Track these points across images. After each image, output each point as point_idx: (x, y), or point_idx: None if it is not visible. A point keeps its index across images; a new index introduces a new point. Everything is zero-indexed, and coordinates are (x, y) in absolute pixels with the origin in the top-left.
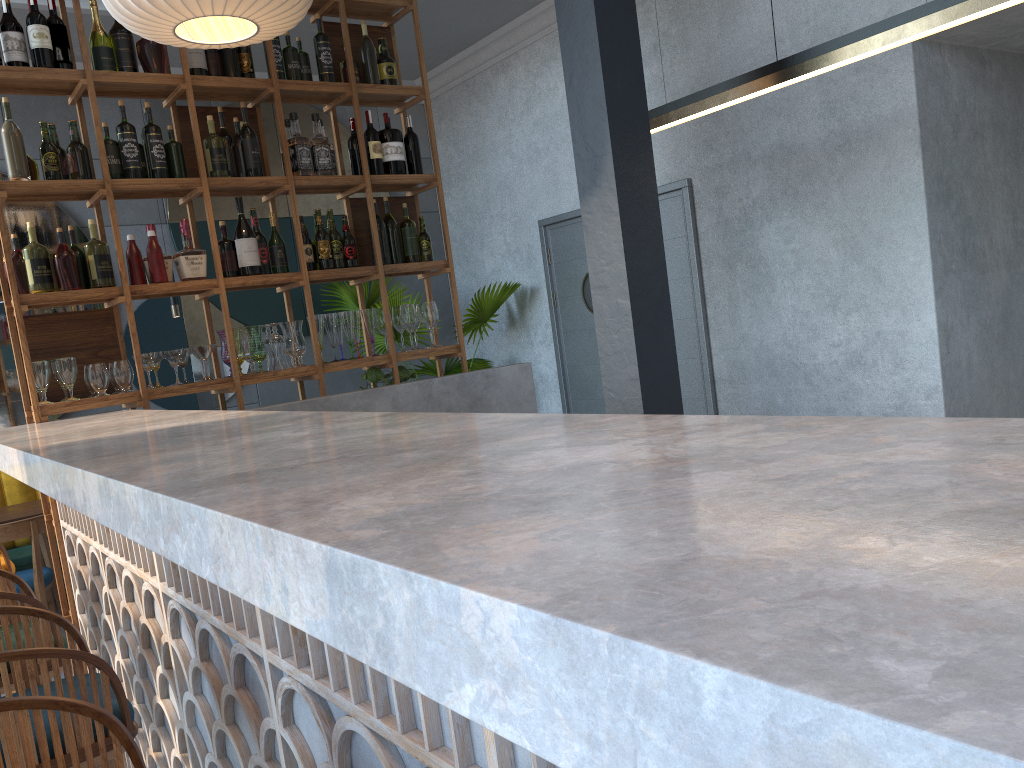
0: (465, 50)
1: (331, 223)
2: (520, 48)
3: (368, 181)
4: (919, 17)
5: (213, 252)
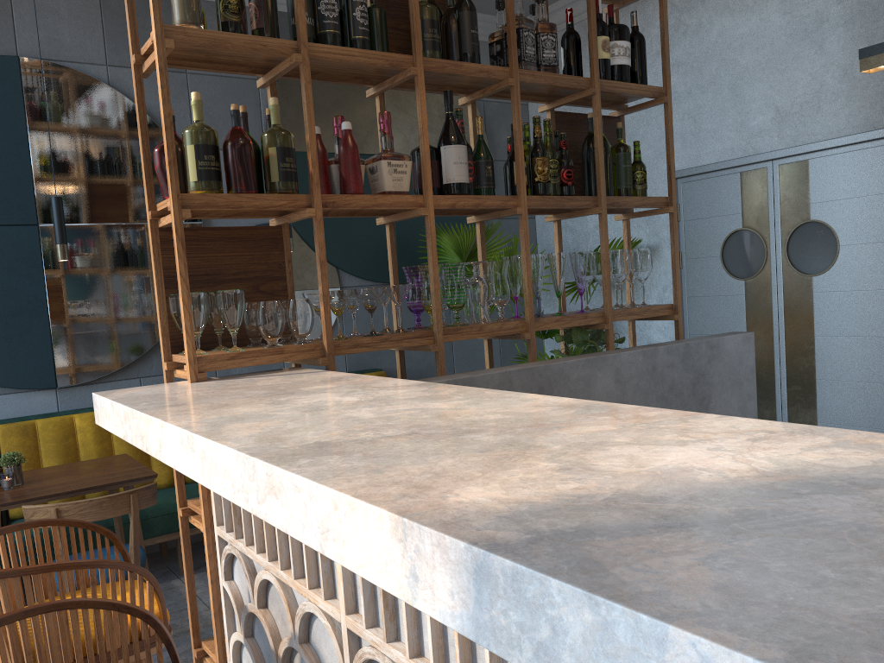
0: None
1: (548, 137)
2: None
3: (597, 86)
4: None
5: (422, 158)
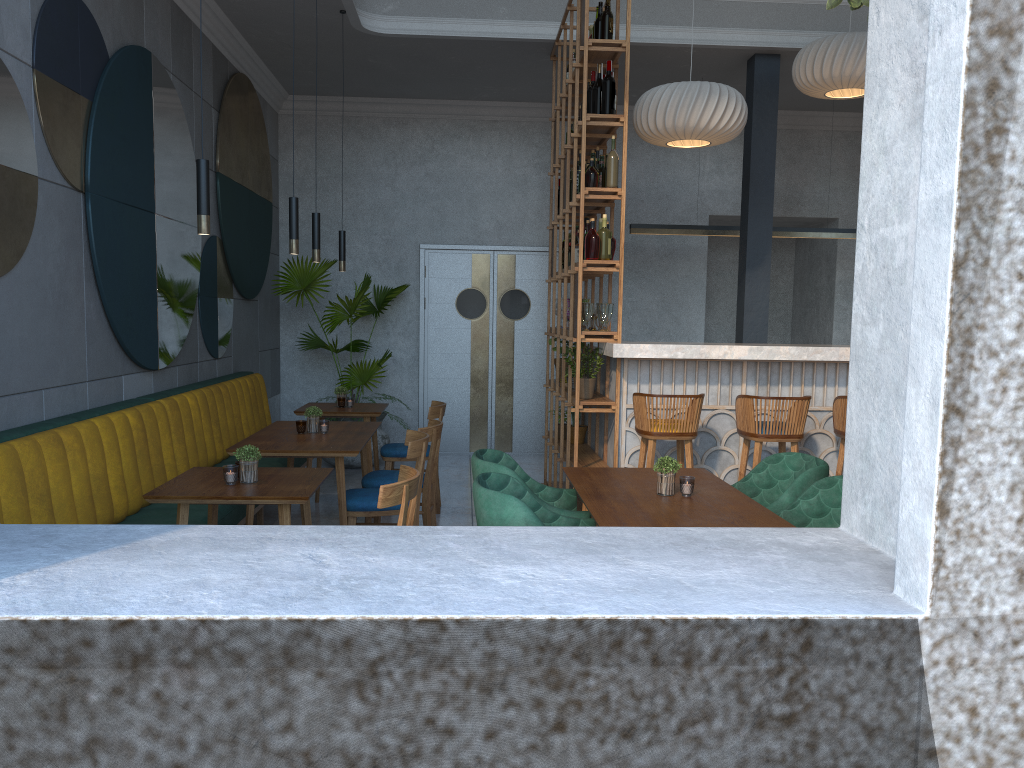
0: (371, 98)
1: None
2: (424, 117)
3: None
4: (827, 232)
5: None
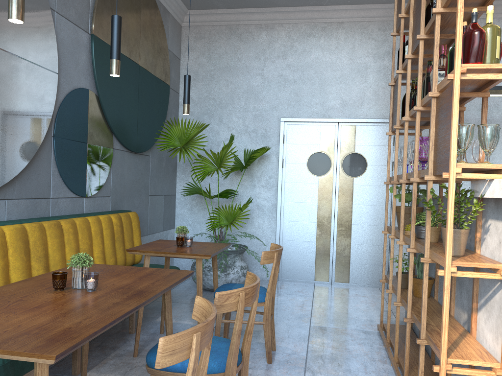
0: (247, 9)
1: None
2: (286, 22)
3: None
4: None
5: None
